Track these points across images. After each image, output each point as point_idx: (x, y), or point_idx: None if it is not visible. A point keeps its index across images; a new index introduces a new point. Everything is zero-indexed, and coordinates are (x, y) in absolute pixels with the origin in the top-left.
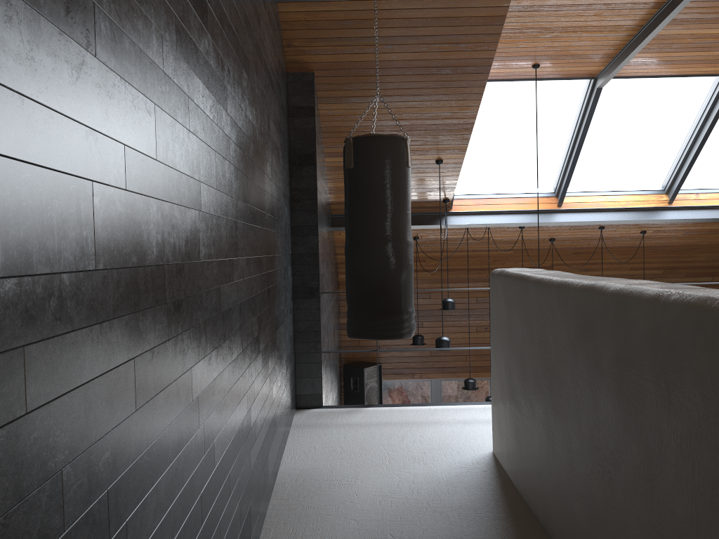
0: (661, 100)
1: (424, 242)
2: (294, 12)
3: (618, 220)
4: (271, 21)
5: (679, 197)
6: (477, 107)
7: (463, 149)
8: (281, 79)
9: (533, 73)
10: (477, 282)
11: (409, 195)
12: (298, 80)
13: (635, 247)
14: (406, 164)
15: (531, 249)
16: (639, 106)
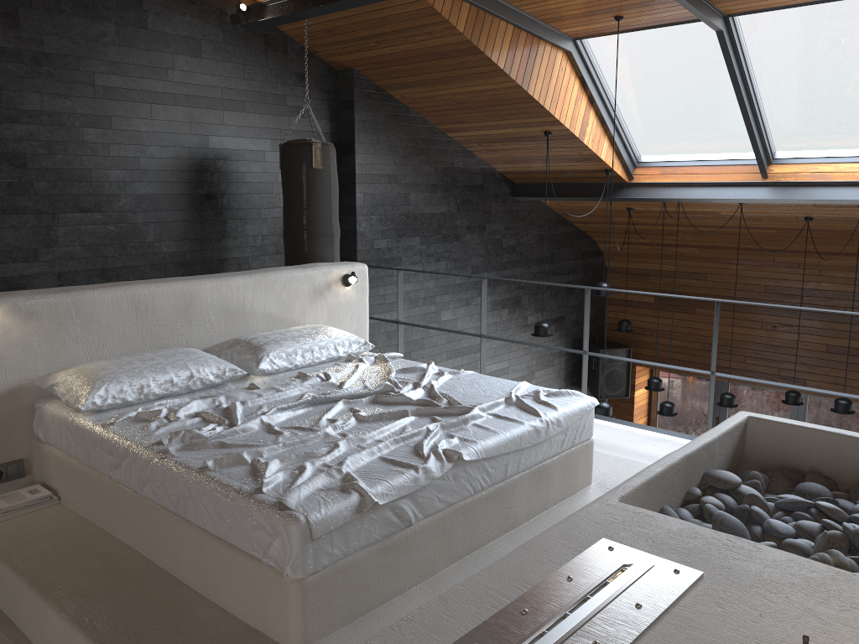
0: (851, 31)
1: (646, 214)
2: (291, 30)
3: (841, 200)
4: (232, 54)
5: None
6: (514, 82)
7: (556, 120)
8: (289, 88)
9: (632, 23)
10: (763, 266)
11: (319, 192)
12: (344, 76)
13: None
14: (311, 166)
15: (797, 229)
16: (820, 42)
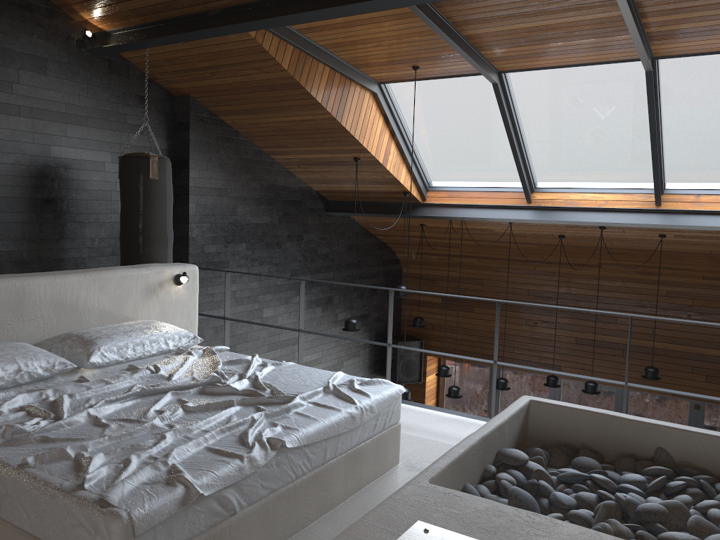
0: (593, 90)
1: (435, 229)
2: (134, 57)
3: (587, 222)
4: (77, 74)
5: (673, 198)
6: (330, 114)
7: (364, 148)
8: (130, 108)
9: (426, 73)
10: (526, 274)
11: (155, 200)
12: (181, 101)
13: (678, 252)
14: (148, 177)
15: (553, 245)
16: (570, 97)
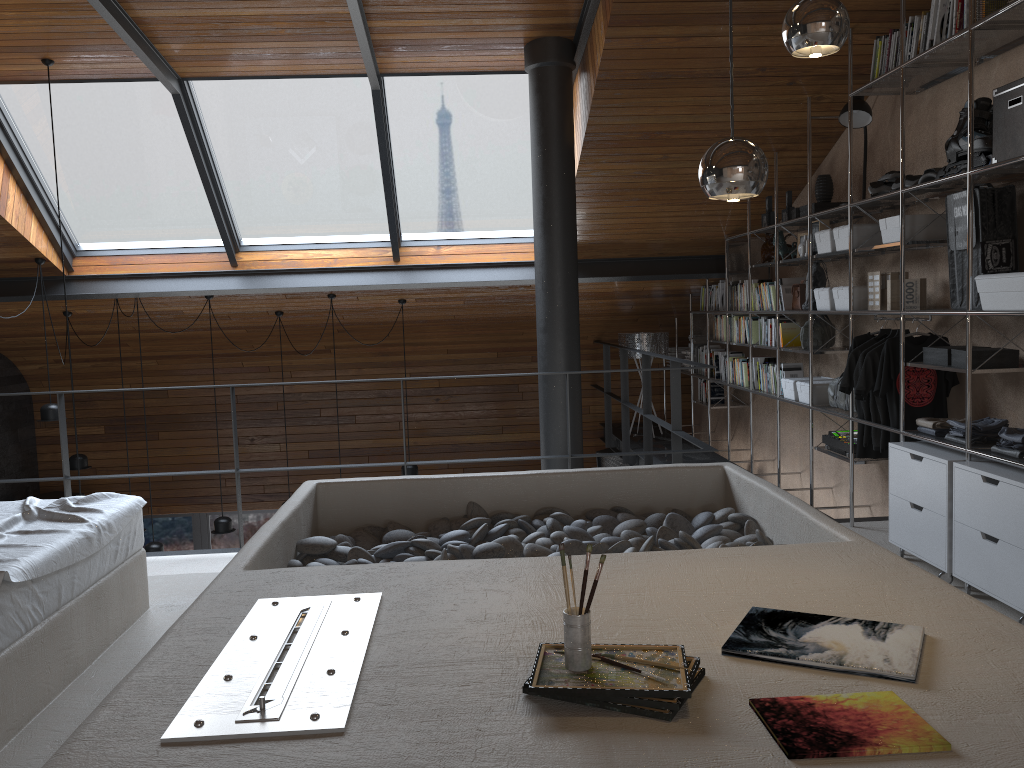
0: (309, 112)
1: (90, 319)
2: None
3: (316, 286)
4: None
5: (412, 252)
6: None
7: None
8: None
9: (65, 72)
10: (232, 373)
11: None
12: None
13: (420, 322)
14: None
15: (268, 326)
16: (280, 120)
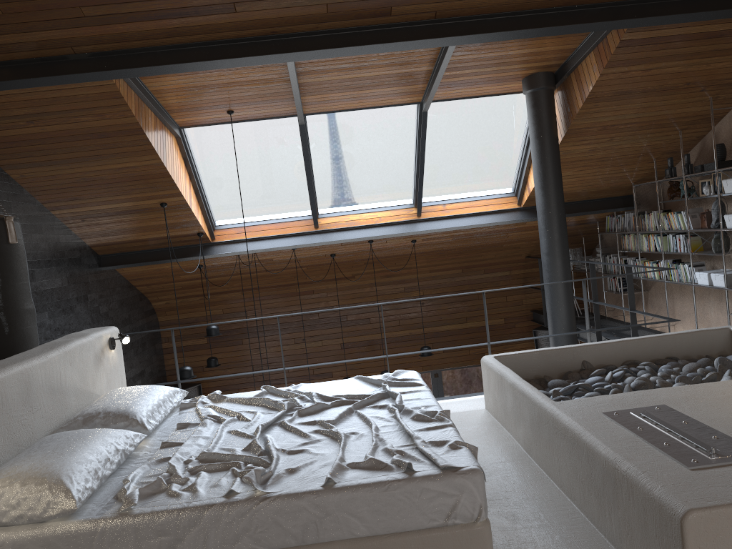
0: (375, 128)
1: (212, 268)
2: None
3: (370, 236)
4: None
5: (427, 209)
6: (159, 159)
7: (178, 192)
8: None
9: (236, 116)
10: (289, 297)
11: (17, 267)
12: None
13: (419, 253)
14: (7, 241)
15: (321, 264)
16: (356, 134)
